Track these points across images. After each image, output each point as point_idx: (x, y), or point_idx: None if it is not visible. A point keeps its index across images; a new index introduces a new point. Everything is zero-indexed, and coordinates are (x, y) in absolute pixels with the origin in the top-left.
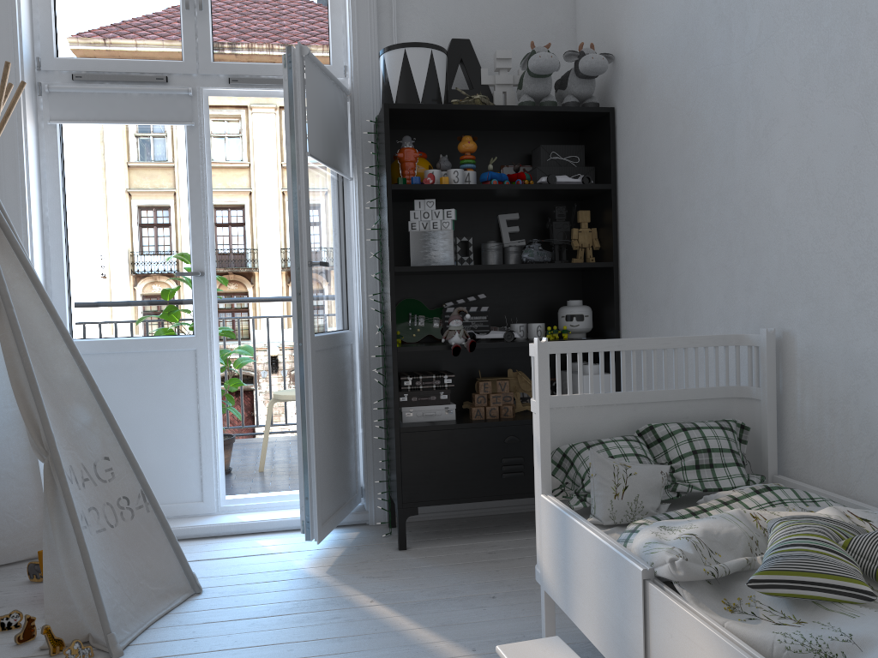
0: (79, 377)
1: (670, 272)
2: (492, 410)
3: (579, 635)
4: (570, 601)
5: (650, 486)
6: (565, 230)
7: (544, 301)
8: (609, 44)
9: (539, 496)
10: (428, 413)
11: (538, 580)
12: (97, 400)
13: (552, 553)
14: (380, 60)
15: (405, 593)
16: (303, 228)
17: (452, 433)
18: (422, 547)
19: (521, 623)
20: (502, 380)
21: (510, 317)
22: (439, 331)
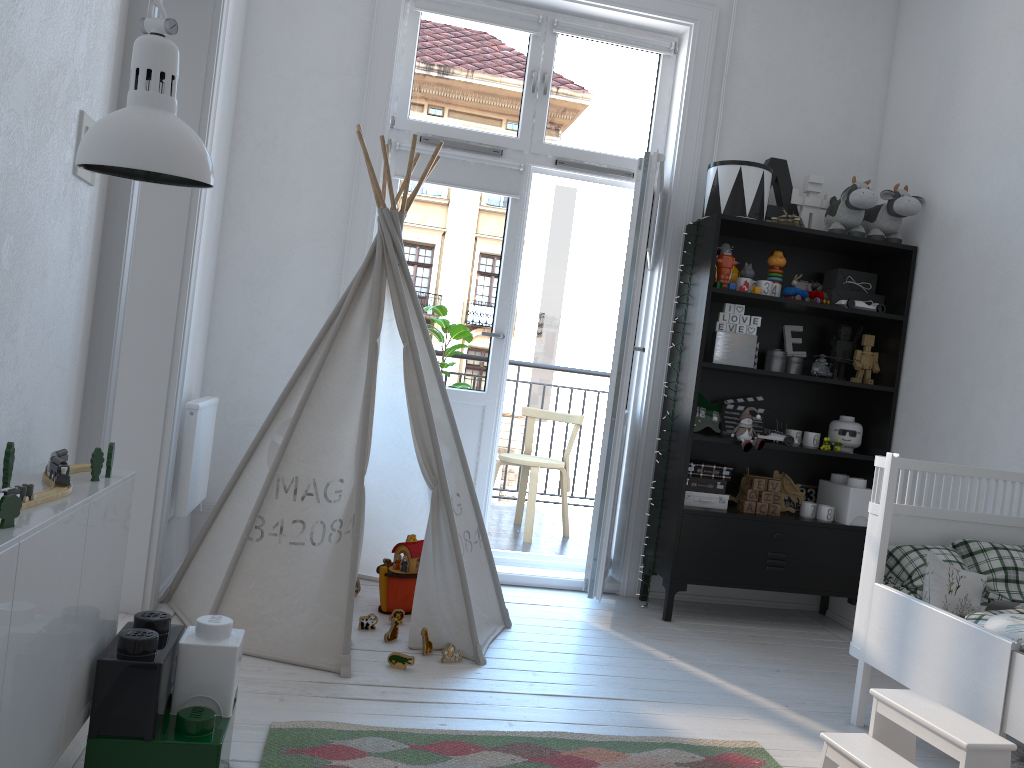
0: (445, 420)
1: (962, 408)
2: (762, 506)
3: (870, 709)
4: (905, 669)
5: (975, 588)
6: (847, 350)
7: (811, 411)
8: (919, 187)
9: (871, 584)
10: (704, 499)
11: (854, 654)
12: (455, 442)
13: (884, 631)
14: (711, 170)
15: (696, 655)
16: (633, 315)
17: (728, 521)
18: (683, 621)
19: (815, 693)
20: (775, 480)
21: (779, 421)
22: (717, 424)
